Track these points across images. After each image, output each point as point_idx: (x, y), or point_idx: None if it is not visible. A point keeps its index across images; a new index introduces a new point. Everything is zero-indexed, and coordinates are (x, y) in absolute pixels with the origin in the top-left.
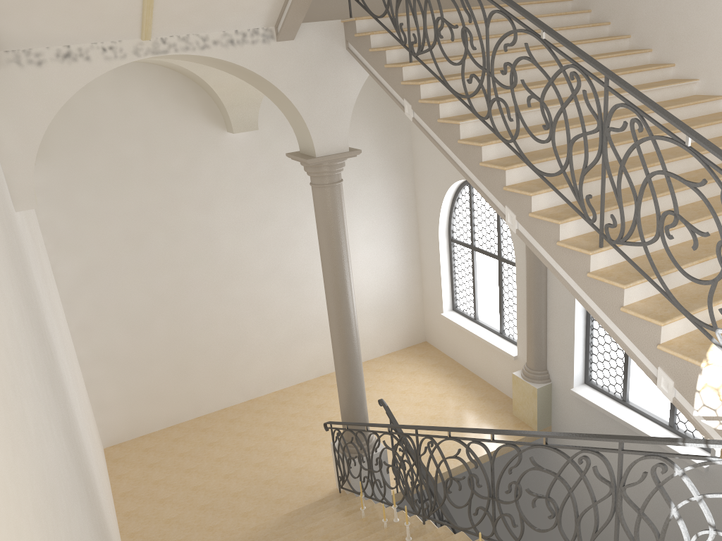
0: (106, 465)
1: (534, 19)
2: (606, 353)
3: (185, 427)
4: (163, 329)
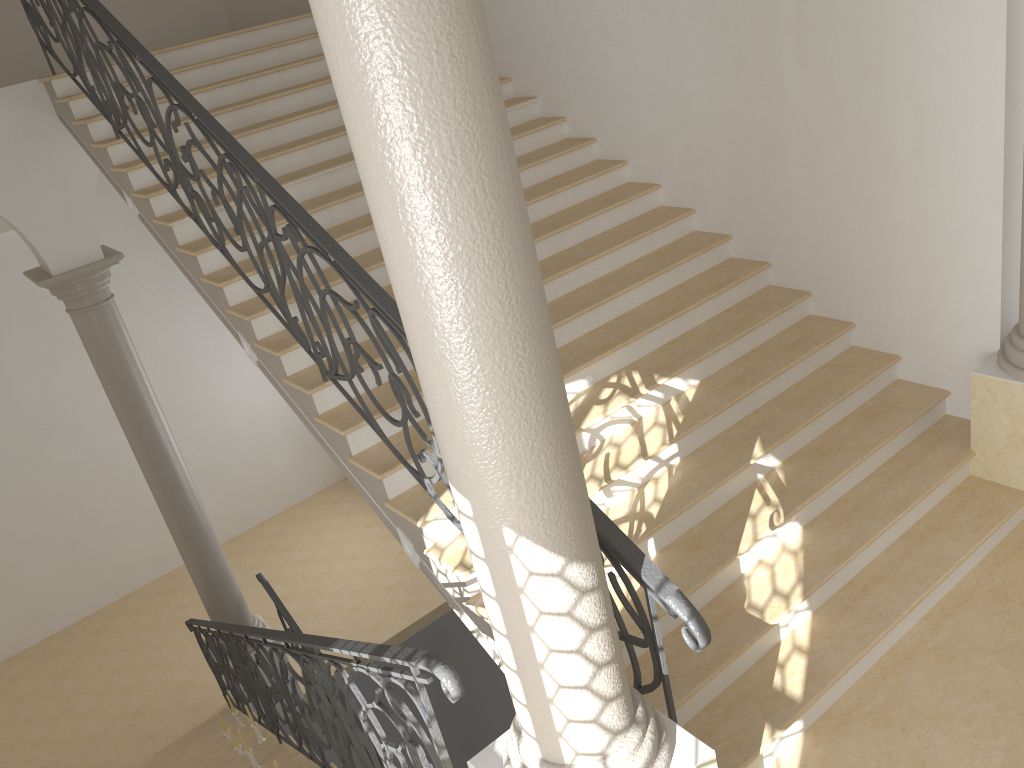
0: None
1: (180, 92)
2: None
3: (29, 655)
4: None
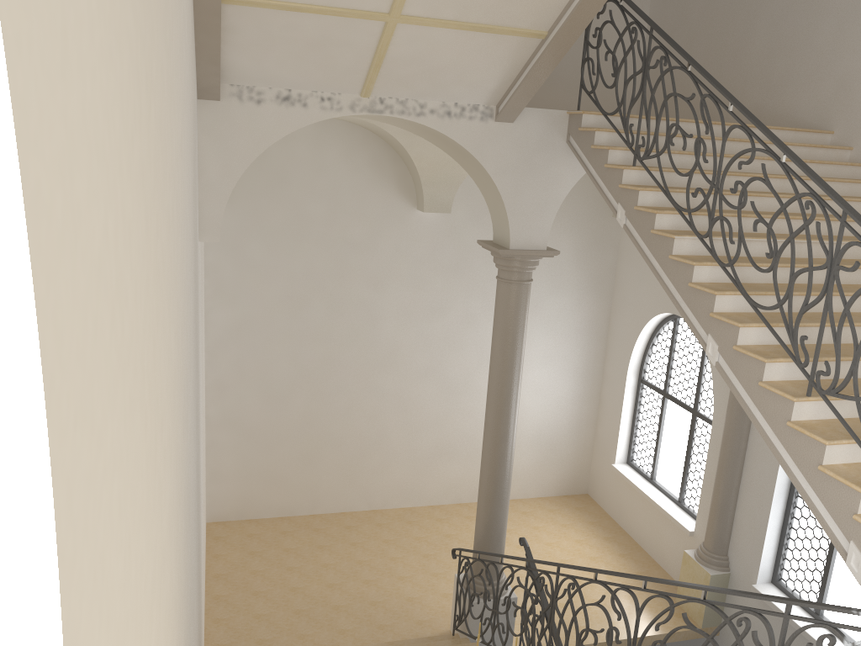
0: (205, 540)
1: (776, 140)
2: (804, 551)
3: (296, 521)
4: (300, 406)
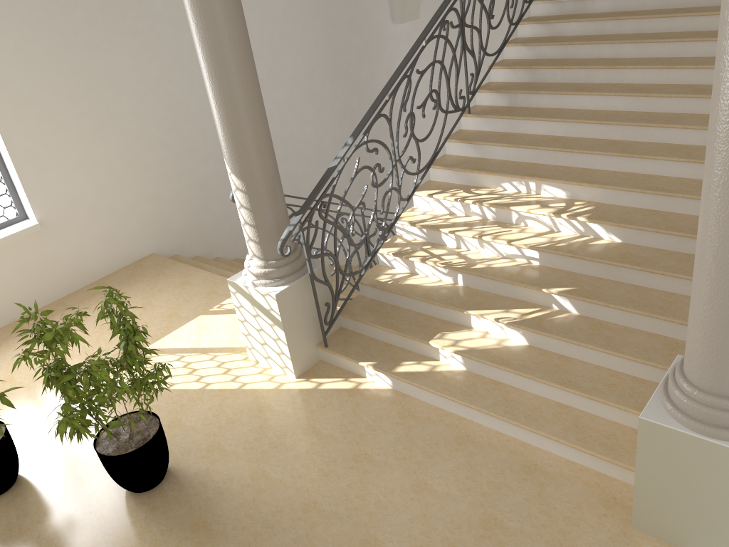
0: None
1: None
2: None
3: None
4: None
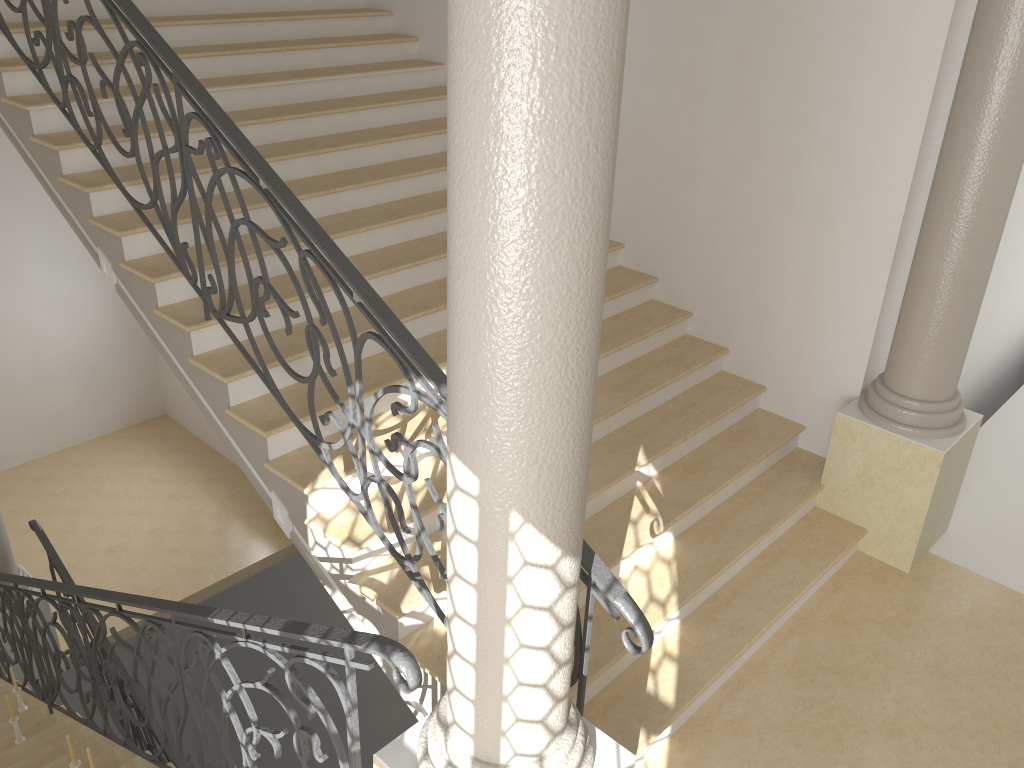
0: None
1: None
2: None
3: None
4: None
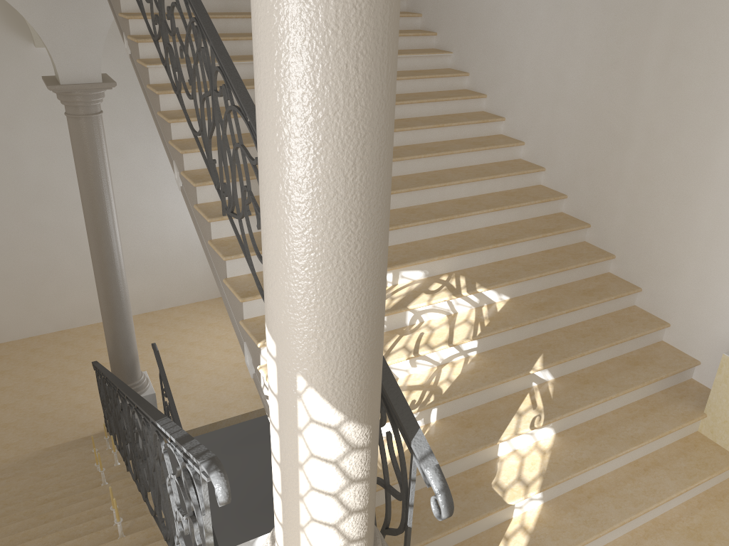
0: None
1: None
2: None
3: None
4: None
